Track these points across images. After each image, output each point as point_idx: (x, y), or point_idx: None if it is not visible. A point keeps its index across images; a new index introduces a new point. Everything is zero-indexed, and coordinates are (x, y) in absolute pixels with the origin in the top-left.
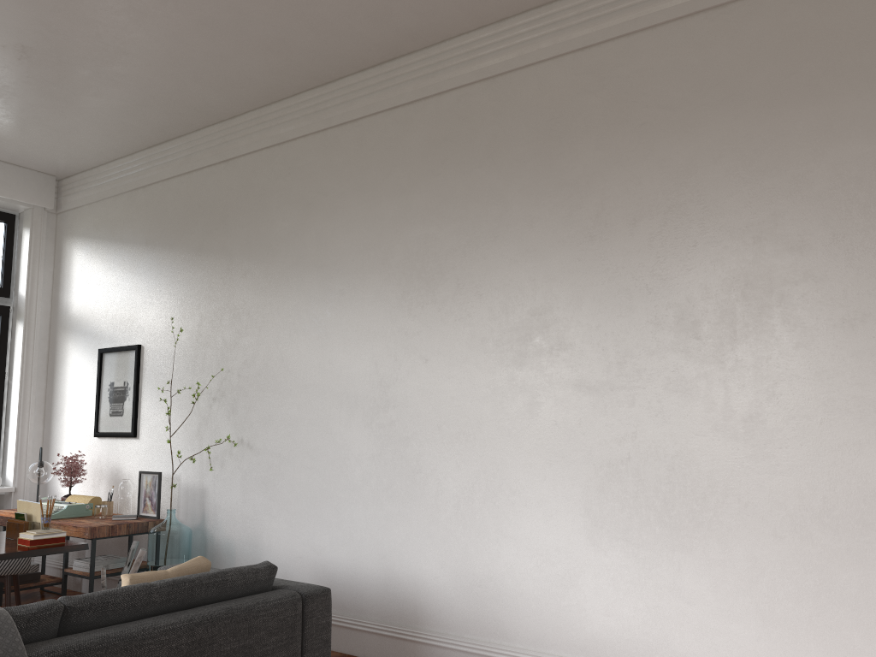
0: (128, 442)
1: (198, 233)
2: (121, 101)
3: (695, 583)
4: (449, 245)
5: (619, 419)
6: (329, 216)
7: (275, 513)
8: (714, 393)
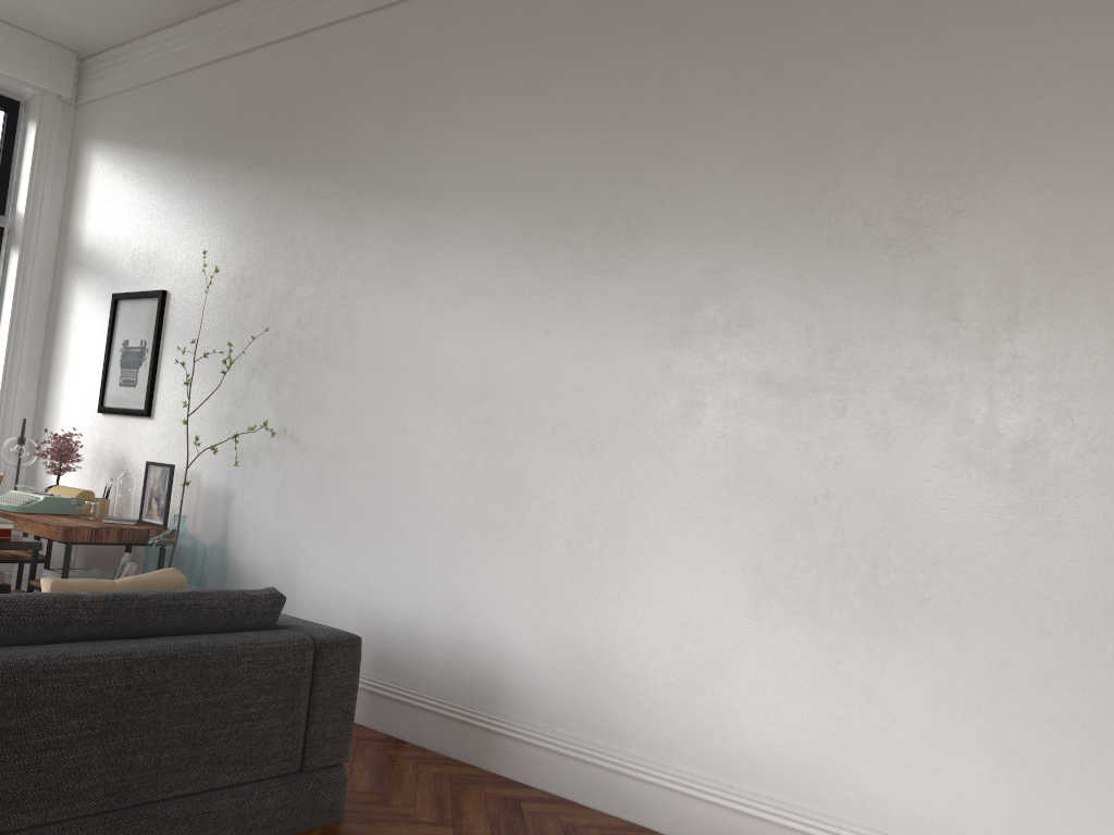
0: (140, 423)
1: (254, 138)
2: None
3: (905, 689)
4: (596, 163)
5: (819, 436)
6: (432, 117)
7: (319, 535)
8: (972, 405)
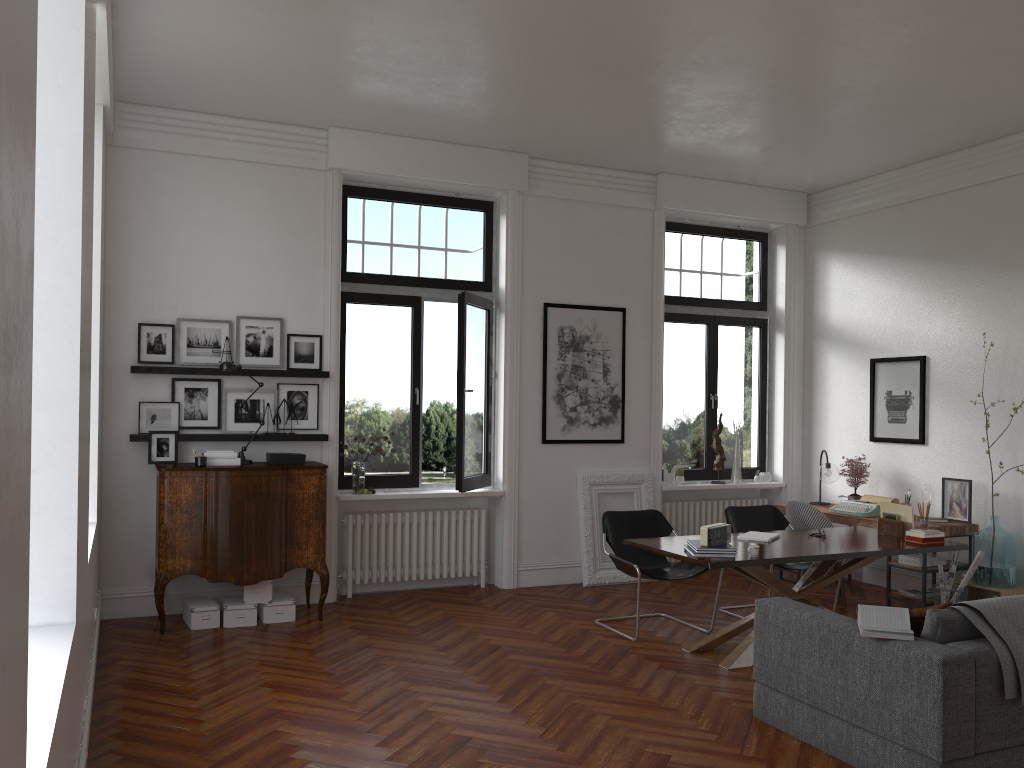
0: (913, 448)
1: (1000, 246)
2: (934, 127)
3: None
4: None
5: None
6: None
7: None
8: None
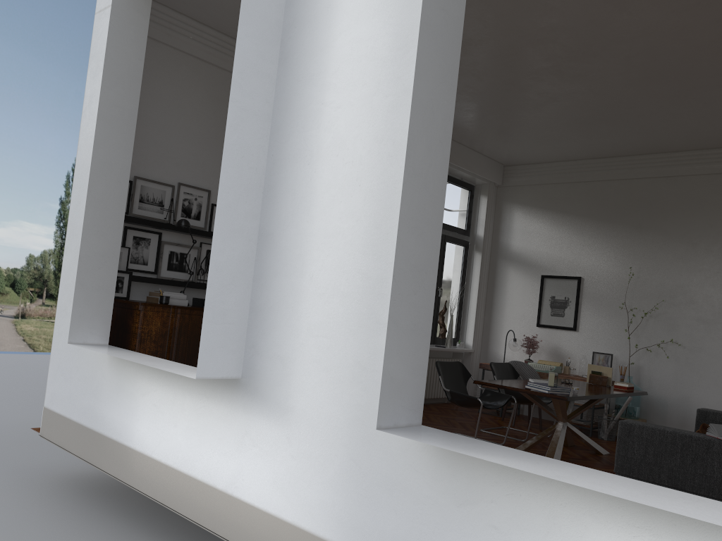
0: (568, 333)
1: (638, 217)
2: (621, 141)
3: None
4: None
5: None
6: None
7: (704, 386)
8: None
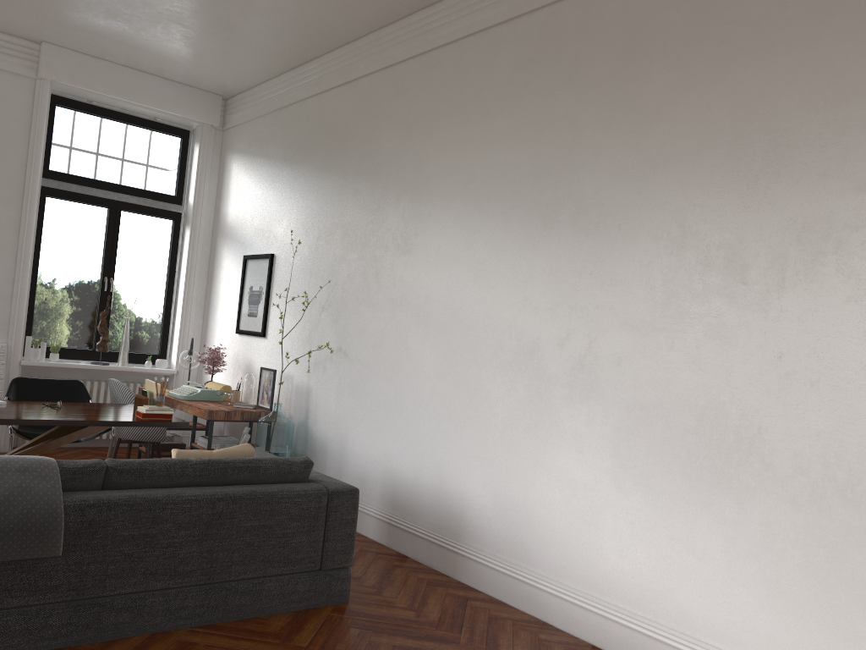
0: (259, 341)
1: (323, 152)
2: (256, 25)
3: (706, 539)
4: (523, 171)
5: (657, 362)
6: (426, 138)
7: (360, 418)
8: (753, 344)
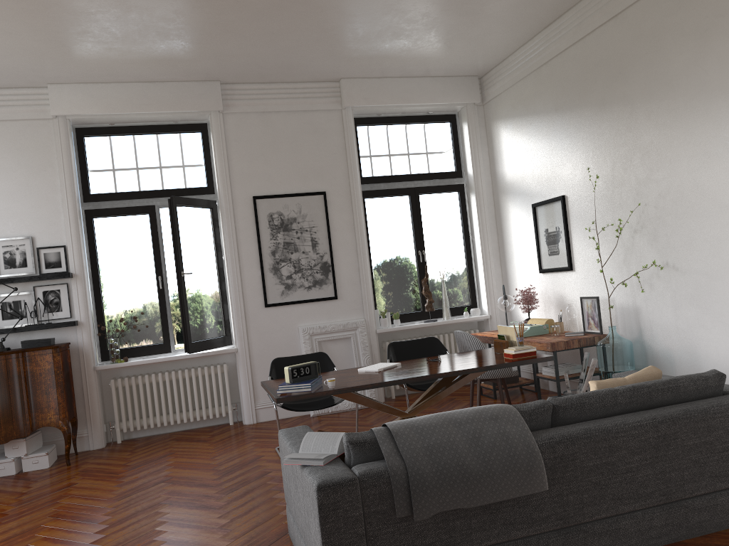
0: (566, 275)
1: (599, 90)
2: None
3: None
4: None
5: None
6: None
7: (709, 325)
8: None
